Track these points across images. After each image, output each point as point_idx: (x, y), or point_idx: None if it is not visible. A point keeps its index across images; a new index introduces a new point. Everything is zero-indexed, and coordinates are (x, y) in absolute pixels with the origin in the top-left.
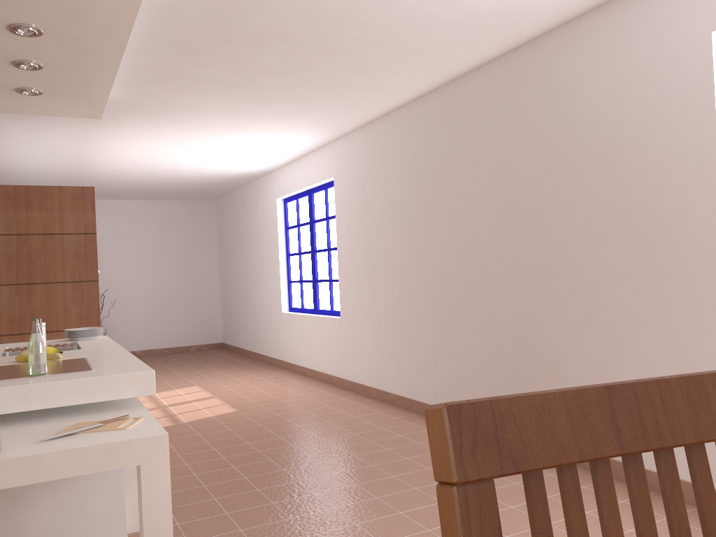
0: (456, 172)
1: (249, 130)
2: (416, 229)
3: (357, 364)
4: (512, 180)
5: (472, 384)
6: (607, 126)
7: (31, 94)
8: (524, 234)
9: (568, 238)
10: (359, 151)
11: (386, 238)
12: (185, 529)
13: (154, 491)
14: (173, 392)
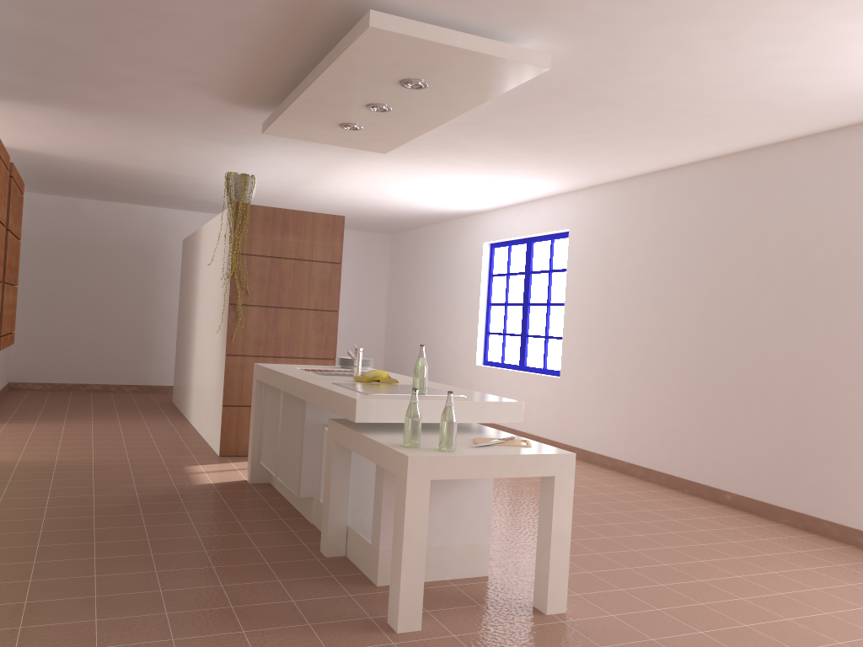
0: (735, 243)
1: (500, 173)
2: (676, 295)
3: (577, 428)
4: (806, 259)
5: (729, 458)
6: None
7: (350, 129)
8: (814, 315)
9: None
10: (609, 206)
11: (634, 300)
12: (506, 550)
13: (561, 500)
14: None
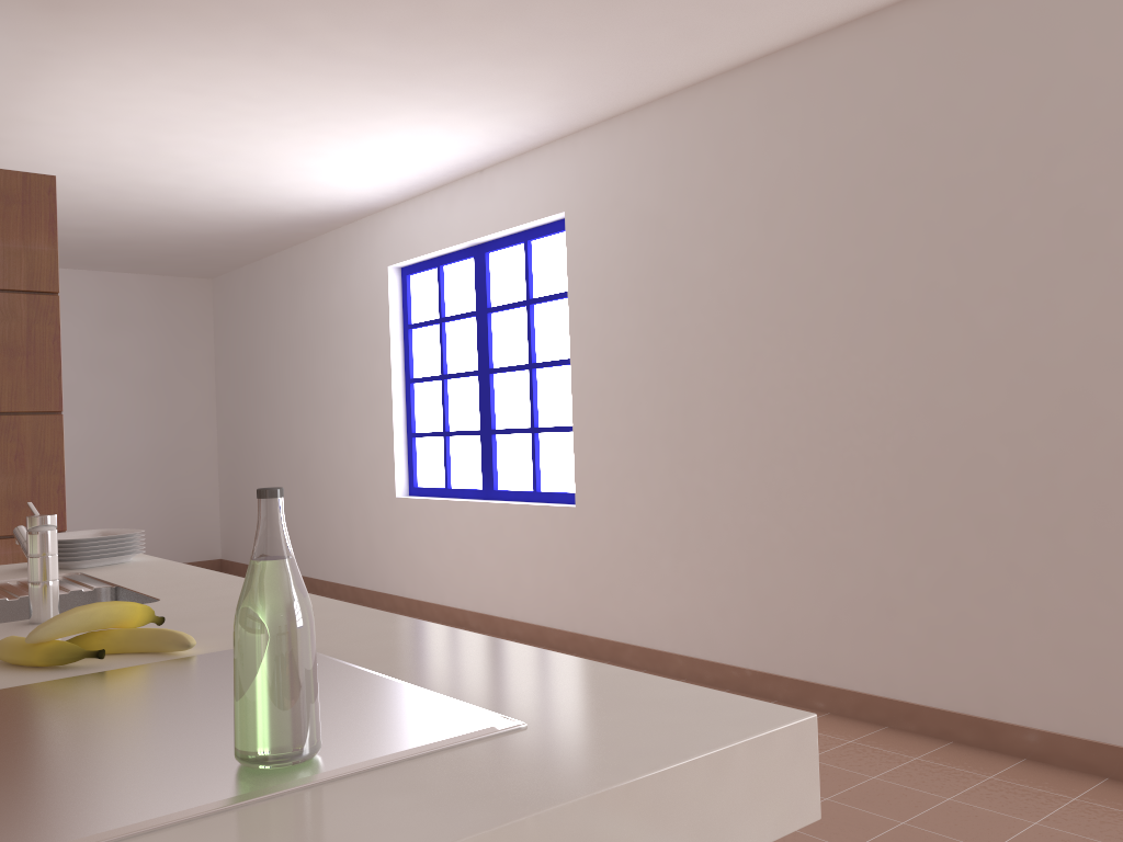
0: (979, 176)
1: (424, 83)
2: (833, 310)
3: (626, 604)
4: None
5: (1019, 652)
6: None
7: None
8: None
9: None
10: (650, 152)
11: (731, 333)
12: None
13: None
14: None
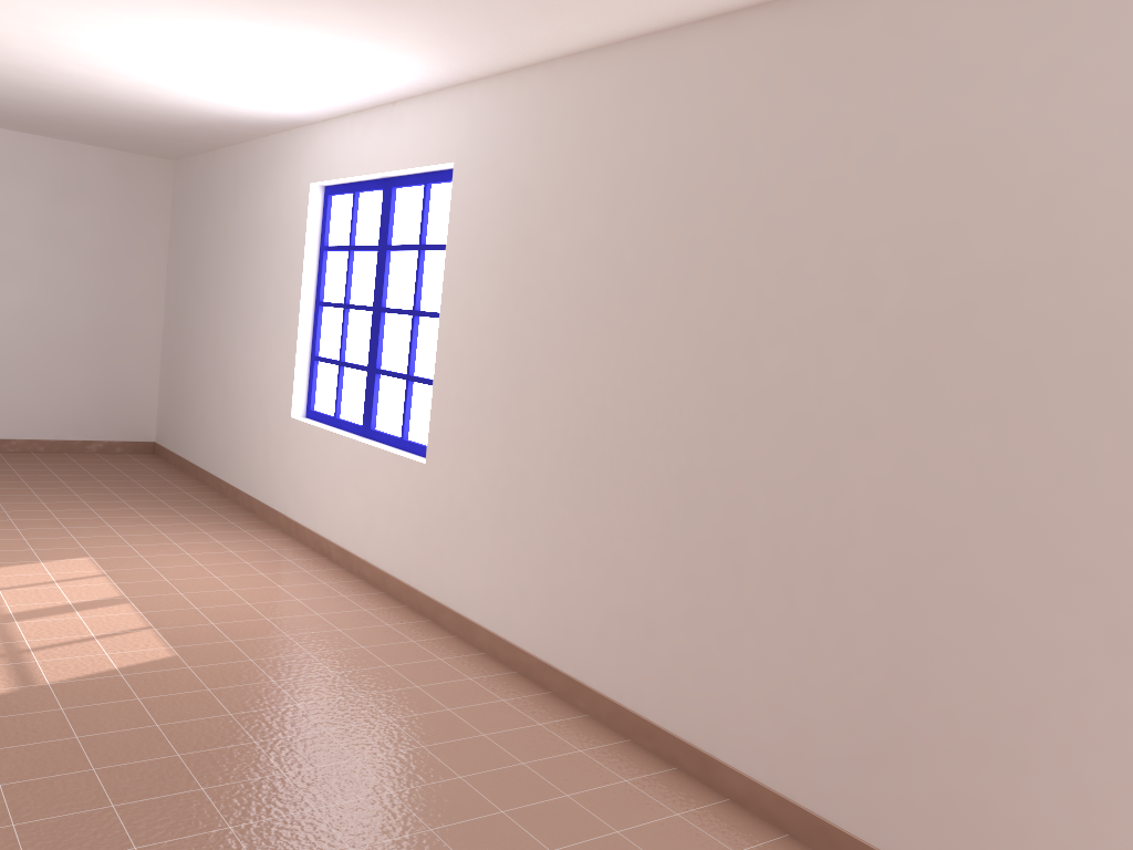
0: (787, 211)
1: (287, 16)
2: (650, 320)
3: (451, 569)
4: (954, 260)
5: (741, 697)
6: None
7: None
8: (964, 398)
9: (1107, 438)
10: (529, 117)
11: (567, 321)
12: None
13: None
14: (33, 572)
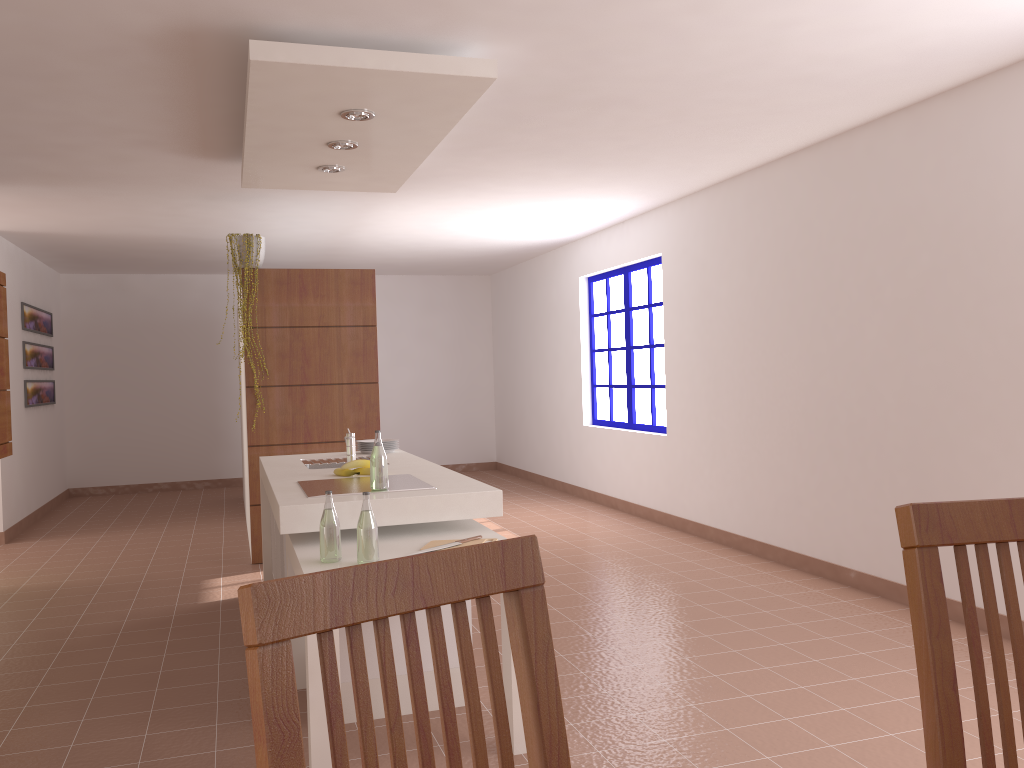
0: (834, 255)
1: (559, 196)
2: (776, 326)
3: (689, 496)
4: (911, 269)
5: (848, 527)
6: None
7: (331, 171)
8: (925, 339)
9: (986, 346)
10: (699, 221)
11: (734, 335)
12: None
13: None
14: None
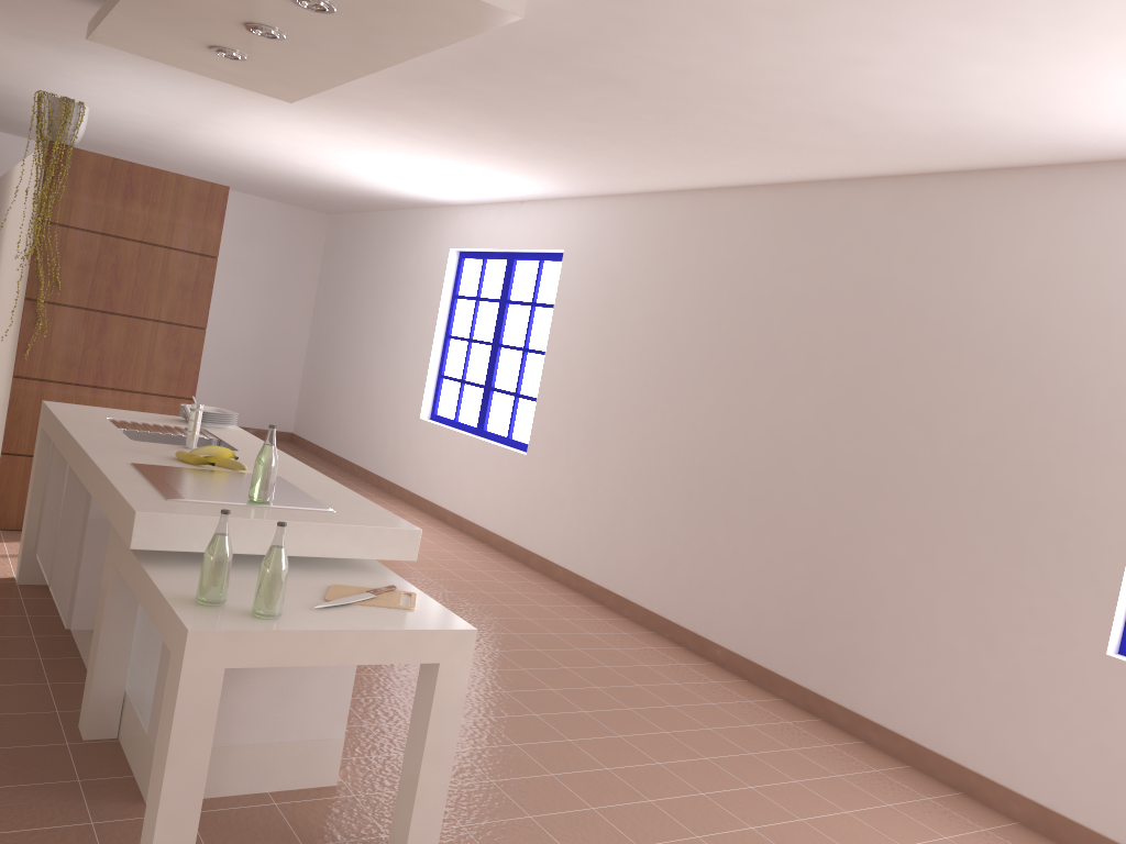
0: (775, 310)
1: (472, 157)
2: (689, 368)
3: (540, 527)
4: (861, 348)
5: (727, 600)
6: (1020, 325)
7: (227, 57)
8: (860, 425)
9: (925, 449)
10: (620, 228)
11: (635, 364)
12: (381, 735)
13: (446, 698)
14: None
